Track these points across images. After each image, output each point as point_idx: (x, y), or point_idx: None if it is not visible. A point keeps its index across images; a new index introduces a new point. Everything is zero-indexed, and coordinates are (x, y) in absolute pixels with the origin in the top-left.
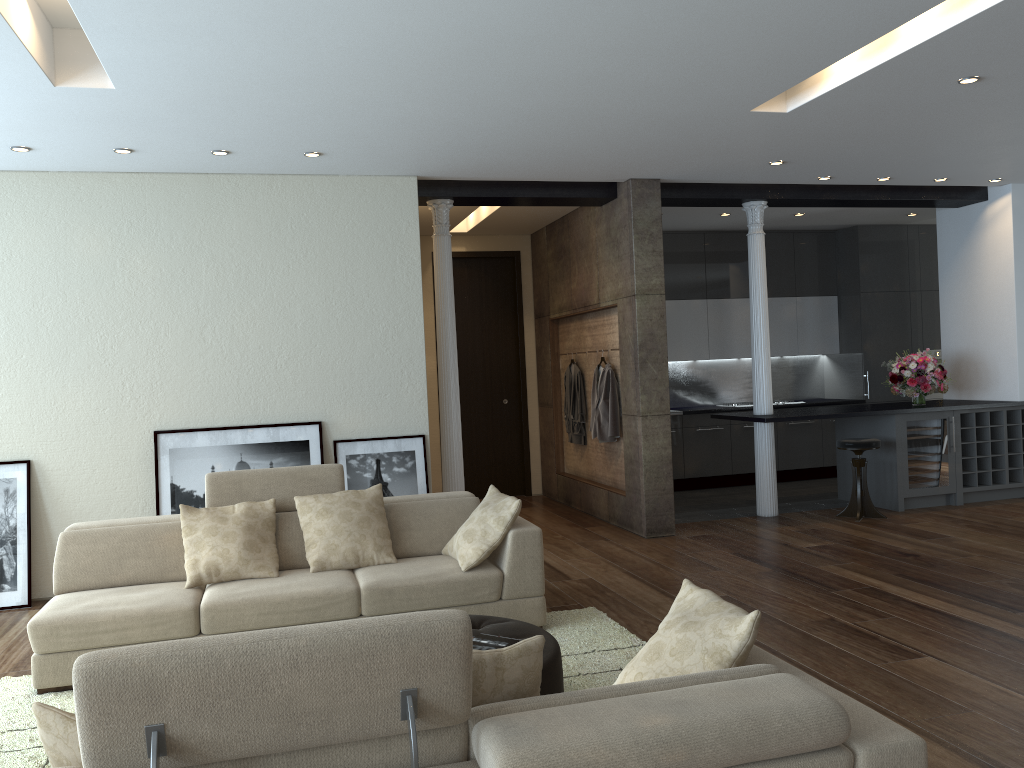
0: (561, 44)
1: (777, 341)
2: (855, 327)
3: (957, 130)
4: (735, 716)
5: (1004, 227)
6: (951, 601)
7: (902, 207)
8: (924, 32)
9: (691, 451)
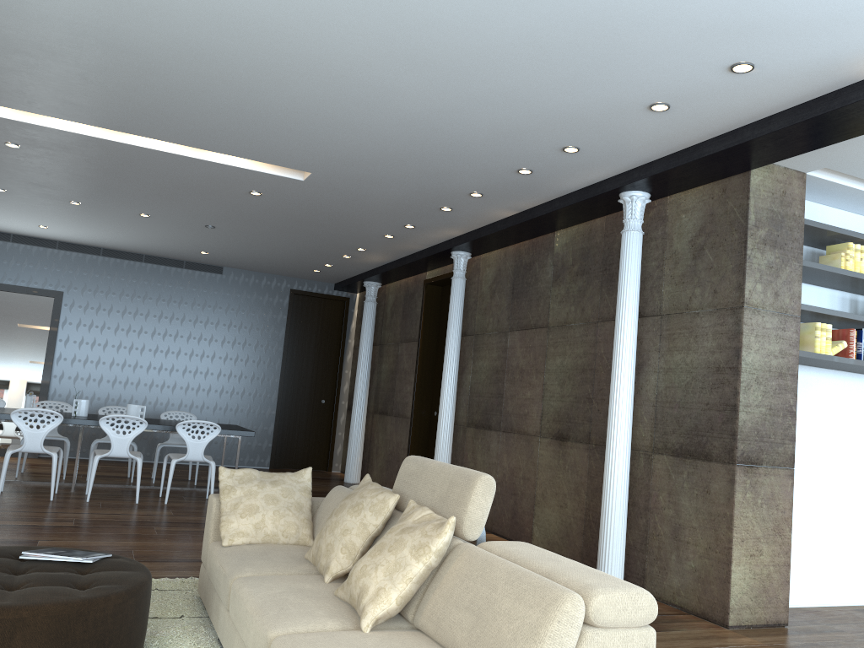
0: (4, 19)
1: None
2: None
3: None
4: None
5: None
6: None
7: None
8: (77, 127)
9: None
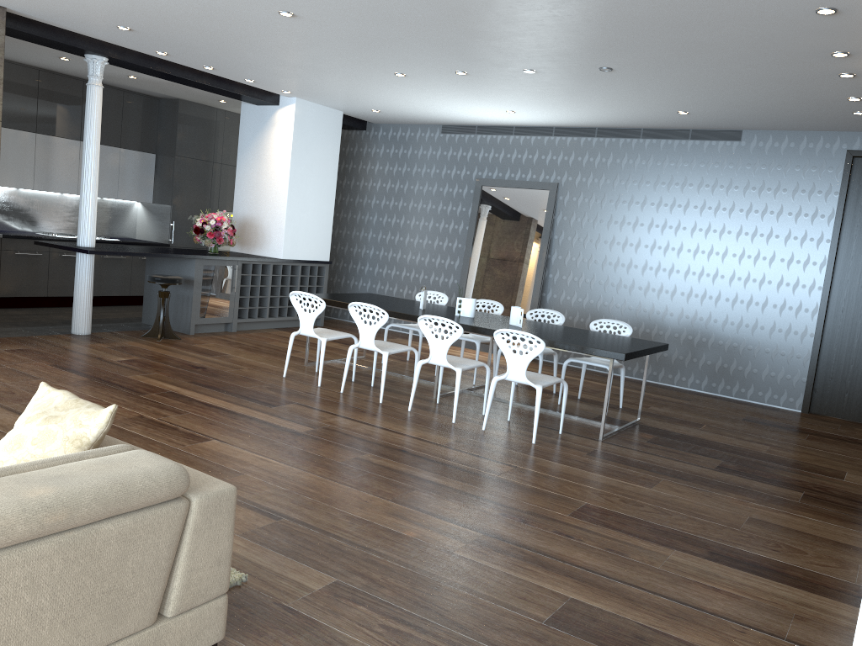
0: None
1: (100, 184)
2: (168, 183)
3: (270, 47)
4: (107, 482)
5: (288, 129)
6: (229, 400)
7: (218, 94)
8: None
9: (8, 272)
